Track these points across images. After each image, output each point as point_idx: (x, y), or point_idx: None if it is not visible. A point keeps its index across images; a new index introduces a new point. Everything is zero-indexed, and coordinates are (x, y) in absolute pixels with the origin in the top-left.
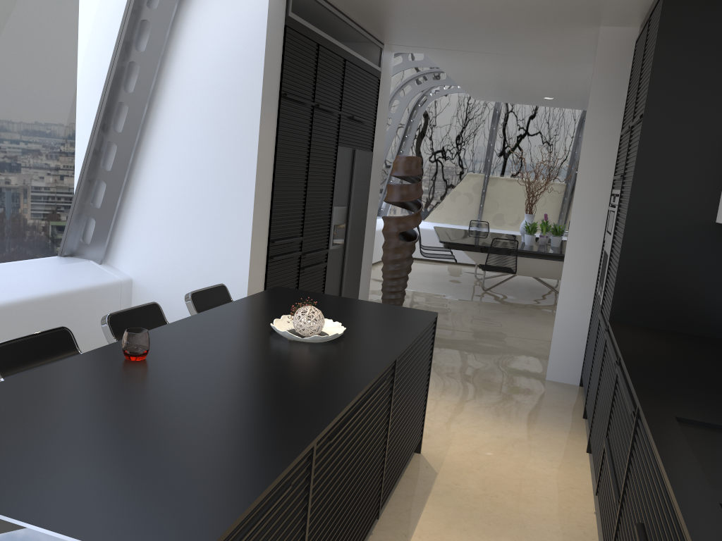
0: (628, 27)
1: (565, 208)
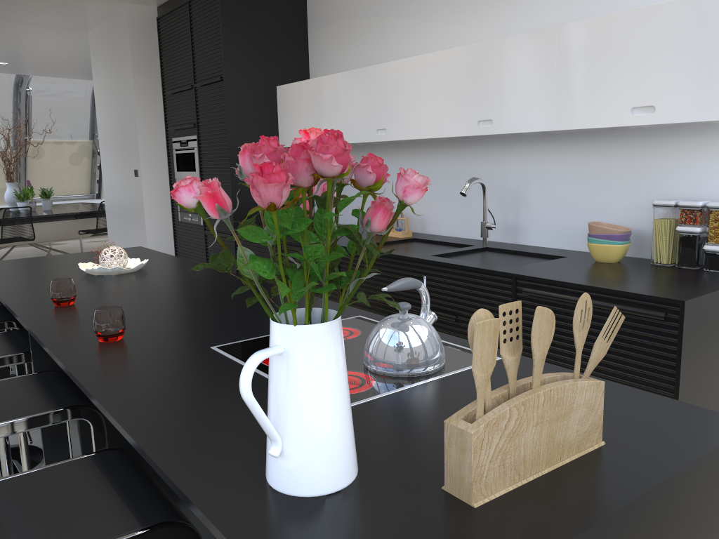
0: (148, 6)
1: (23, 175)
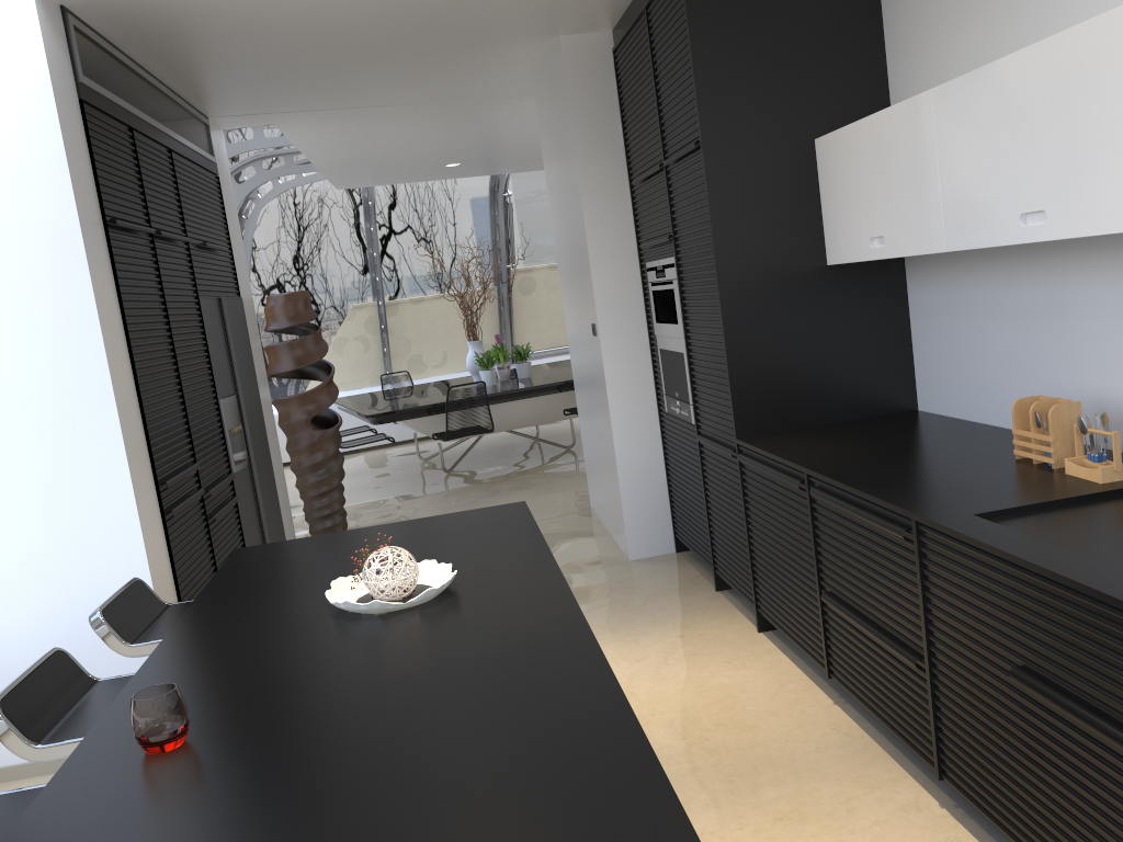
0: (597, 32)
1: (507, 321)
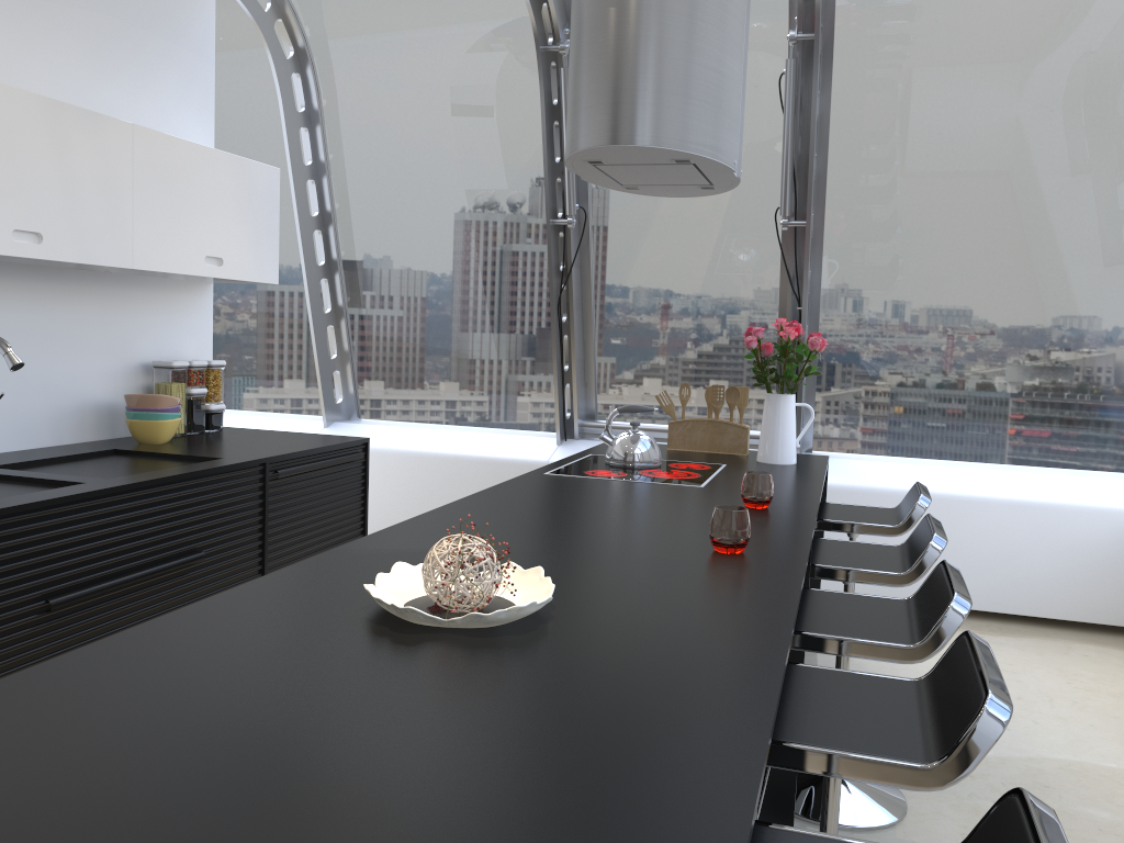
0: None
1: None
